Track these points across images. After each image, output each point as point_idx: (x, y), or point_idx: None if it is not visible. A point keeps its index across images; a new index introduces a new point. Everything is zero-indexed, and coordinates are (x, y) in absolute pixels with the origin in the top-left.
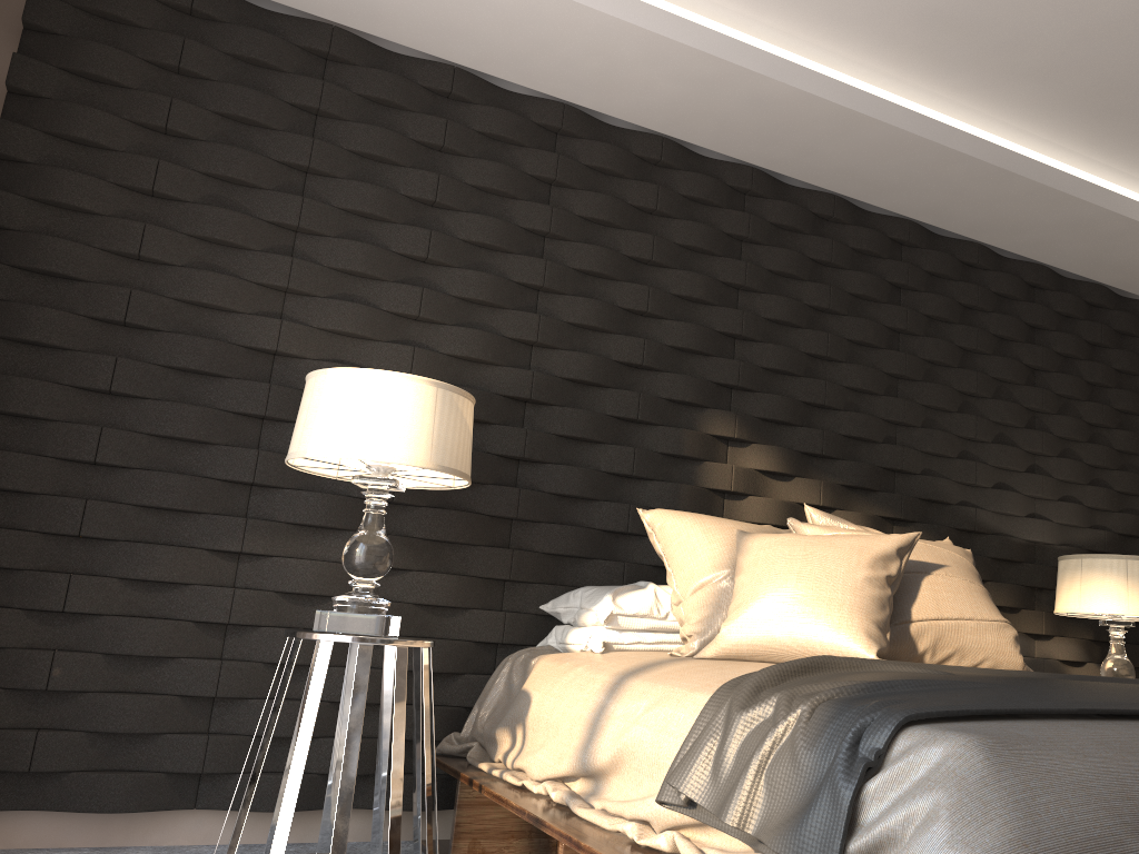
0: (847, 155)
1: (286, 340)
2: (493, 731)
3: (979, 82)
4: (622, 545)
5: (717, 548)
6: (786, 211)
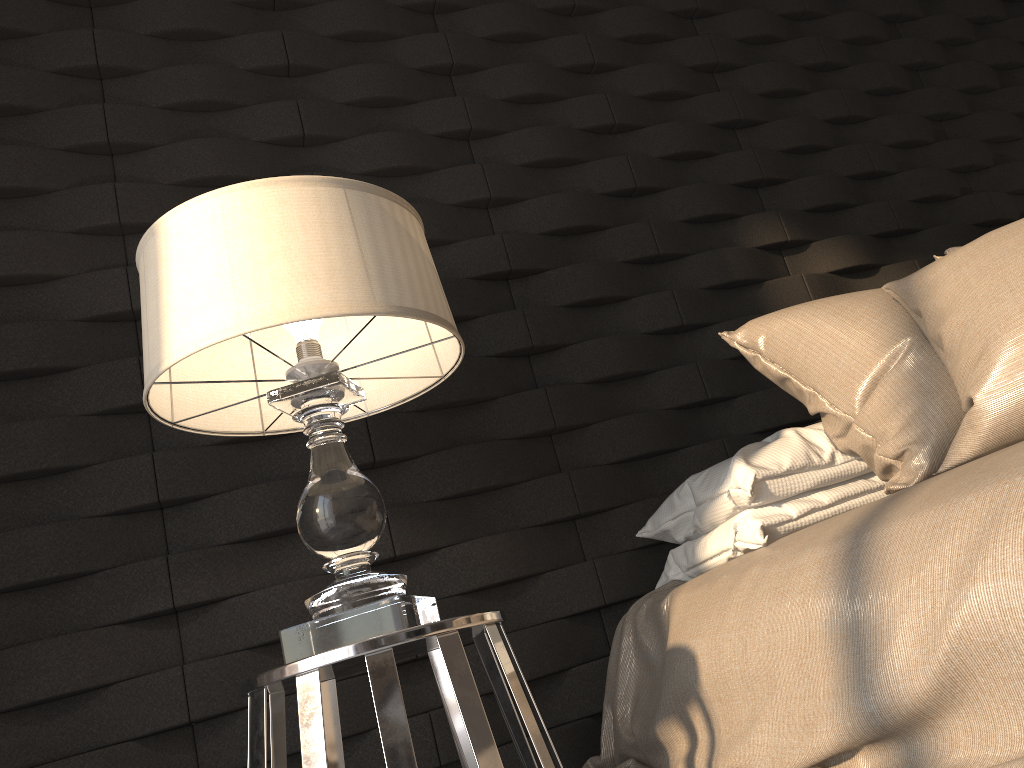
0: None
1: None
2: (650, 731)
3: None
4: (708, 420)
5: (871, 322)
6: None
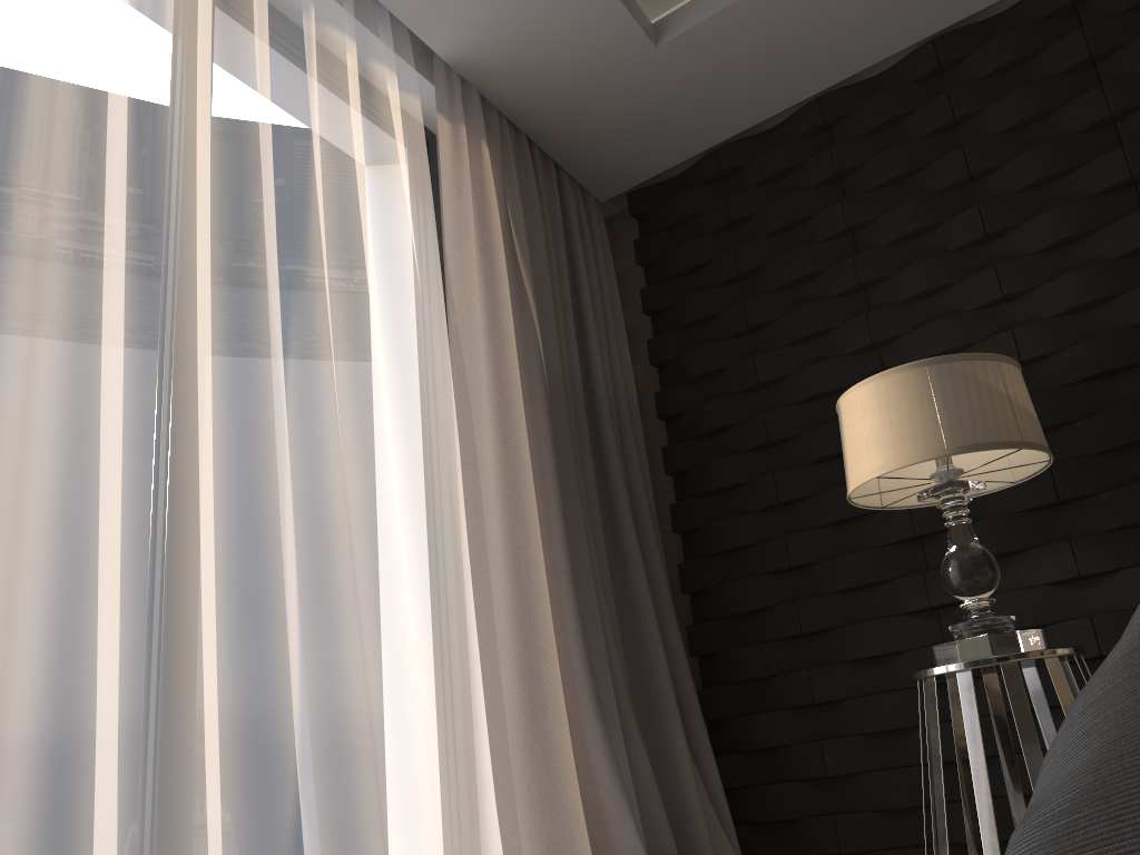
0: None
1: None
2: None
3: None
4: None
5: None
6: None
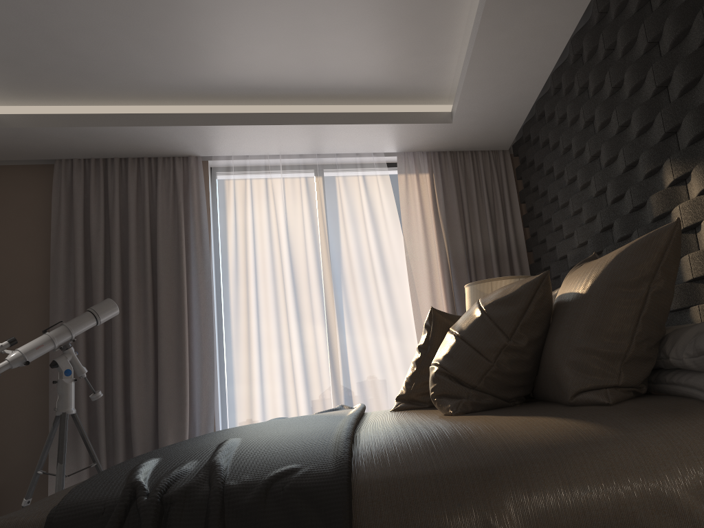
0: None
1: (559, 251)
2: None
3: None
4: None
5: None
6: None
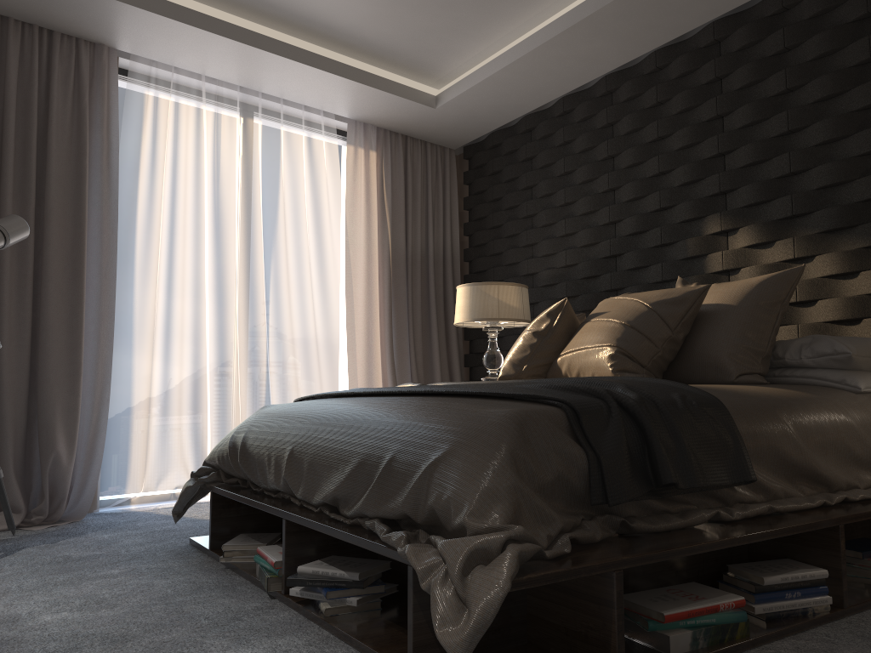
0: None
1: (529, 268)
2: None
3: None
4: None
5: None
6: (741, 35)
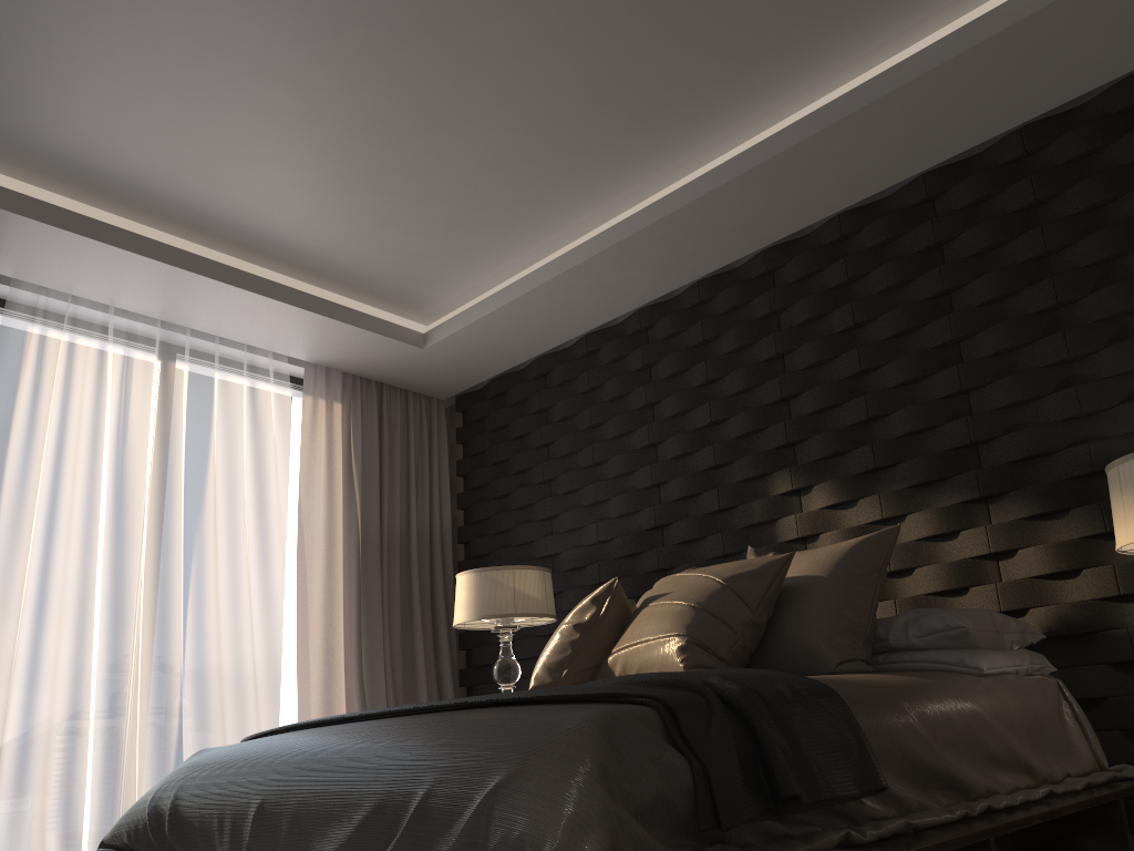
0: (767, 205)
1: (549, 547)
2: None
3: (742, 97)
4: None
5: None
6: (798, 264)
